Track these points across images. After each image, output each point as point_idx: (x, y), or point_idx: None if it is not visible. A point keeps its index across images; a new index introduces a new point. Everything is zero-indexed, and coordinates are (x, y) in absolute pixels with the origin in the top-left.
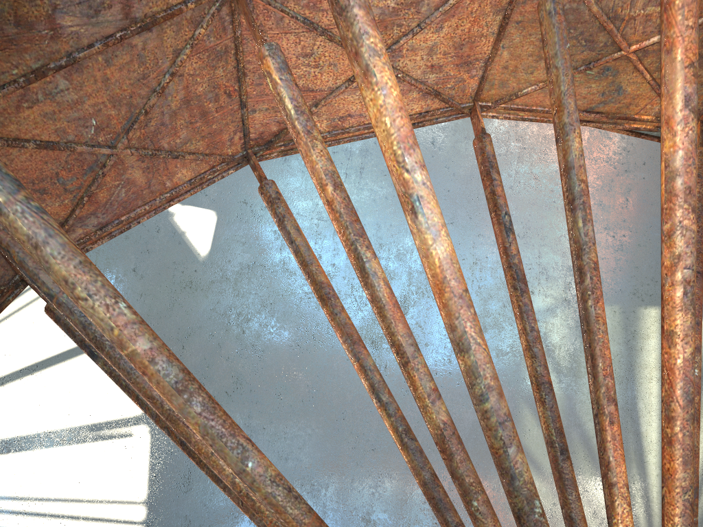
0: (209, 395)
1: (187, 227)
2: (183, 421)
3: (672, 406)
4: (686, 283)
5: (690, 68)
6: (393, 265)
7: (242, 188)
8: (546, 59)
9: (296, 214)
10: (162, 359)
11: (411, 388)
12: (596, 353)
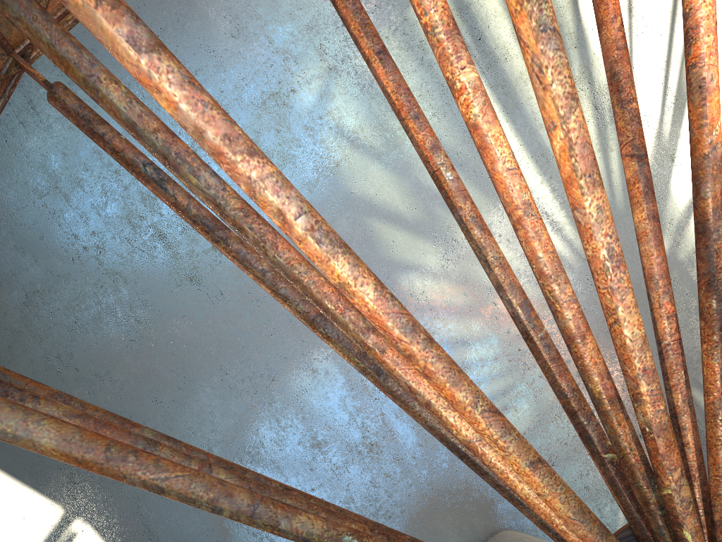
0: None
1: None
2: None
3: (401, 346)
4: (311, 231)
5: (102, 3)
6: None
7: None
8: (1, 13)
9: (17, 211)
10: None
11: None
12: (317, 298)
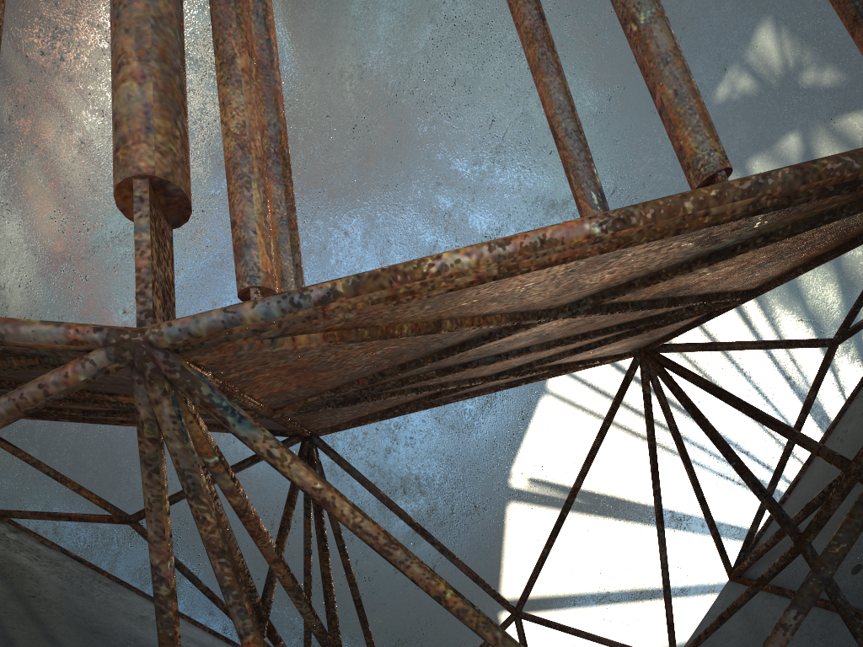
0: None
1: None
2: None
3: None
4: None
5: None
6: None
7: None
8: None
9: None
10: None
11: None
12: None
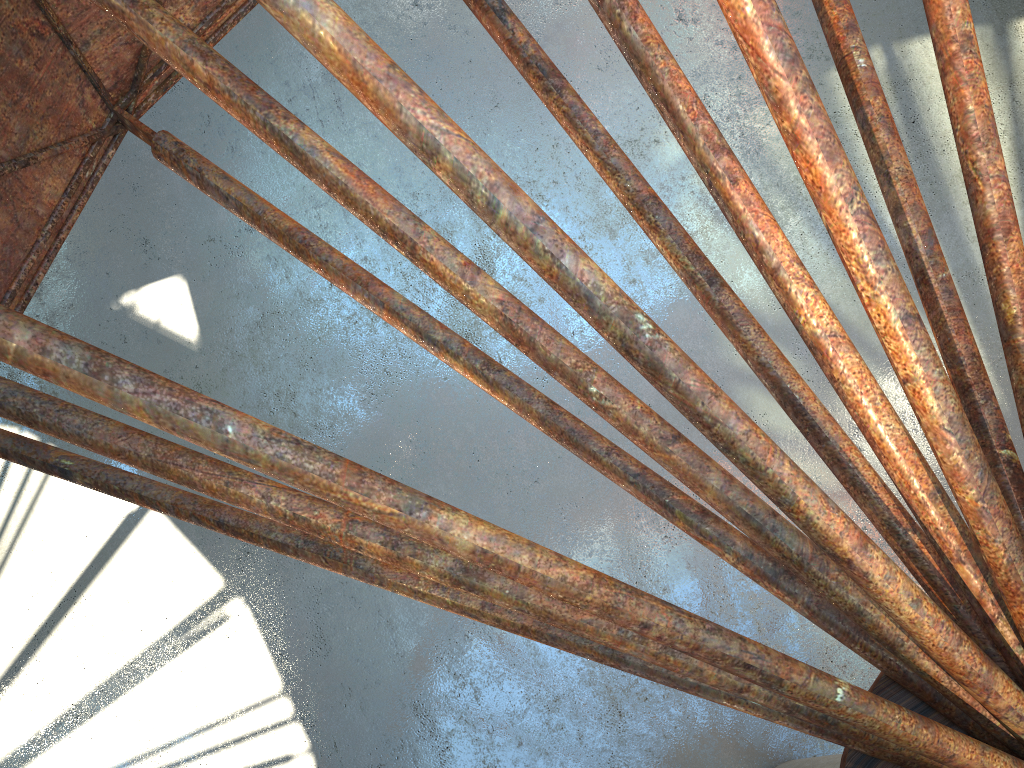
0: (138, 367)
1: (157, 315)
2: (173, 462)
3: (773, 84)
4: None
5: None
6: (445, 213)
7: (198, 222)
8: None
9: None
10: (55, 344)
11: (438, 281)
12: (668, 95)
